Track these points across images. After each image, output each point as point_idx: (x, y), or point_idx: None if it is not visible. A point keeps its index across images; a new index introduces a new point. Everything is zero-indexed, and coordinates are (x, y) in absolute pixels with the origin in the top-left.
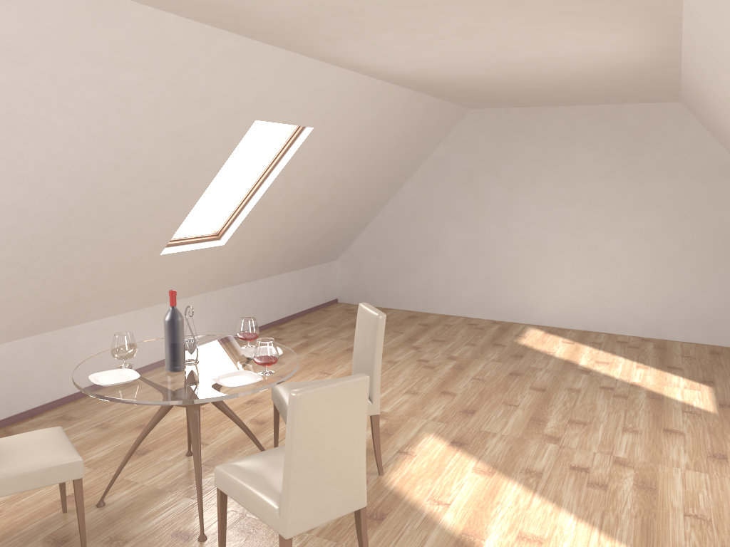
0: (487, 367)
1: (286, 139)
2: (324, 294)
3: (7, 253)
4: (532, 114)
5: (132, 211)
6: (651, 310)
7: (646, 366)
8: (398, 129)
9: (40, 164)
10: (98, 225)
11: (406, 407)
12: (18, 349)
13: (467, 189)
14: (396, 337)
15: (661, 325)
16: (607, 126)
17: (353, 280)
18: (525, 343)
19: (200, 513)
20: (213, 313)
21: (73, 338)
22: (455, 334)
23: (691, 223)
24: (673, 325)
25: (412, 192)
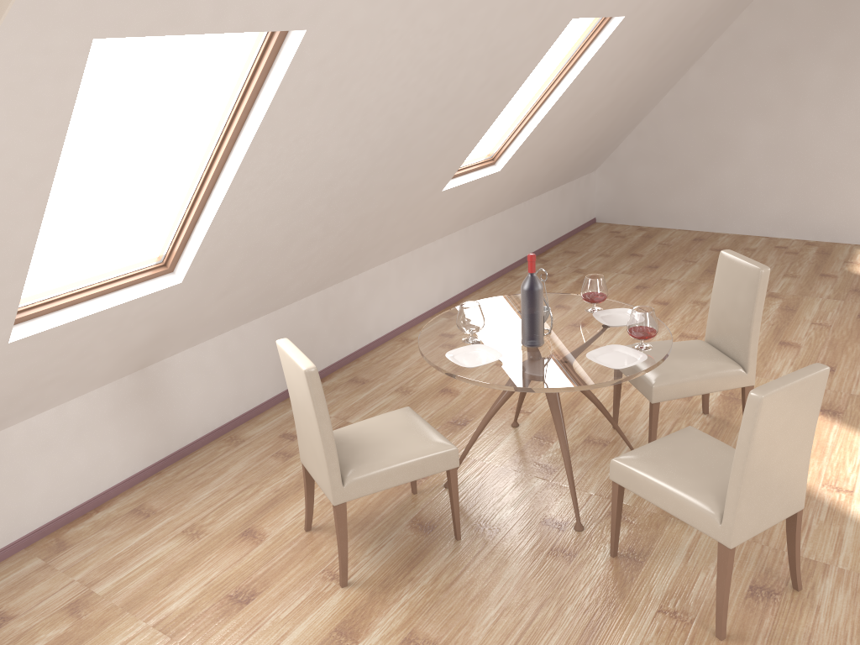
0: (824, 307)
1: (588, 35)
2: (582, 214)
3: (317, 211)
4: None
5: (431, 148)
6: None
7: None
8: (708, 0)
9: (367, 109)
10: (398, 168)
11: None
12: (304, 308)
13: (779, 71)
14: (689, 268)
15: None
16: None
17: (616, 195)
18: None
19: (574, 501)
20: (476, 248)
21: (351, 291)
22: (763, 262)
23: None
24: None
25: (700, 79)
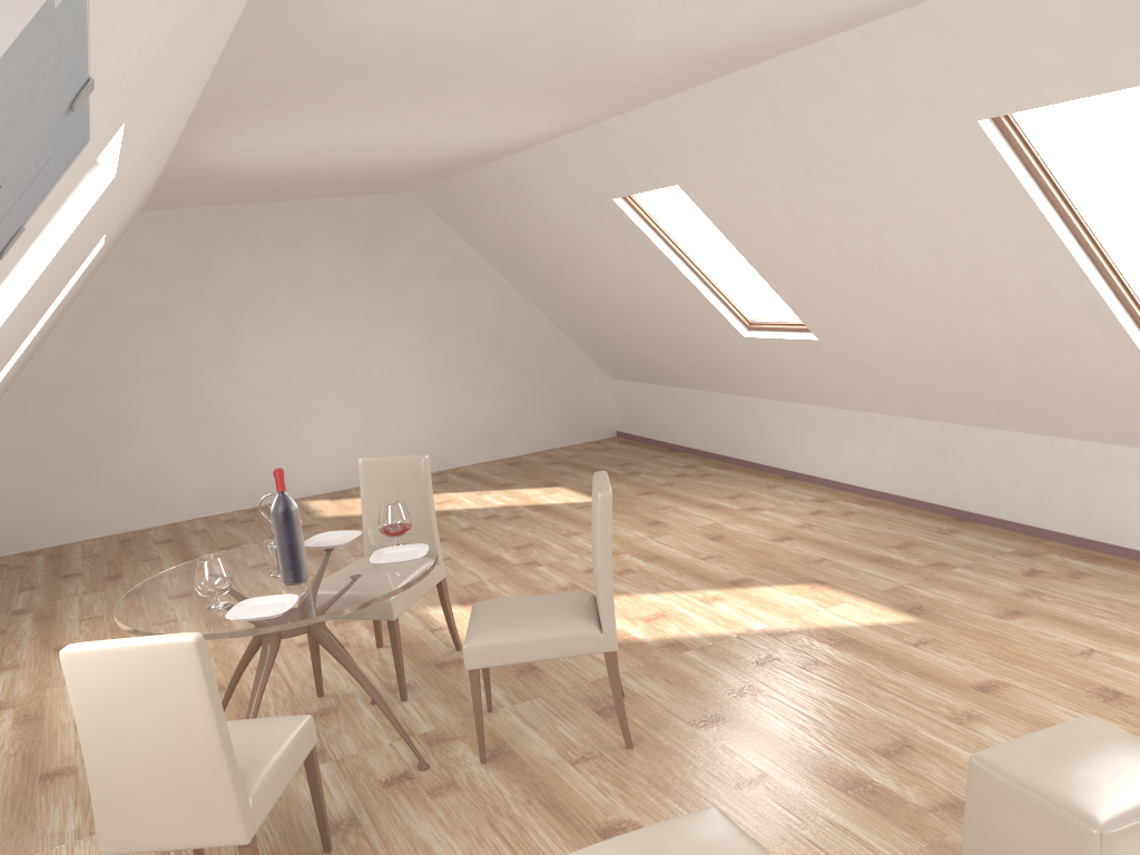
0: None
1: None
2: None
3: None
4: (237, 214)
5: None
6: (433, 439)
7: (485, 491)
8: (112, 244)
9: (23, 317)
10: None
11: None
12: None
13: (161, 330)
14: (161, 564)
15: (447, 453)
16: (338, 224)
17: None
18: (333, 515)
19: (409, 739)
20: None
21: None
22: (232, 535)
23: (452, 329)
24: (458, 449)
25: (65, 349)
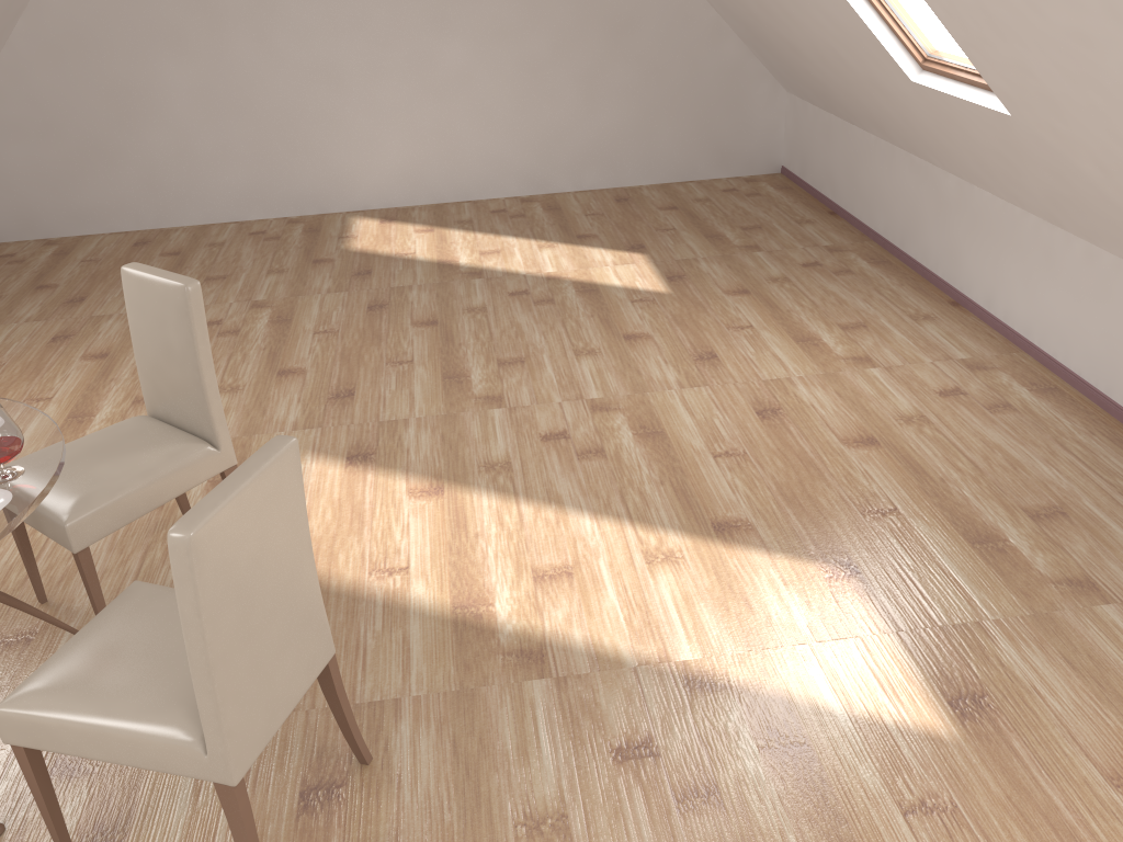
0: (326, 306)
1: None
2: None
3: None
4: None
5: None
6: (526, 153)
7: (551, 243)
8: None
9: None
10: None
11: (235, 419)
12: None
13: None
14: None
15: (544, 173)
16: None
17: None
18: (361, 248)
19: None
20: None
21: None
22: (238, 259)
23: (562, 2)
24: (559, 170)
25: None
